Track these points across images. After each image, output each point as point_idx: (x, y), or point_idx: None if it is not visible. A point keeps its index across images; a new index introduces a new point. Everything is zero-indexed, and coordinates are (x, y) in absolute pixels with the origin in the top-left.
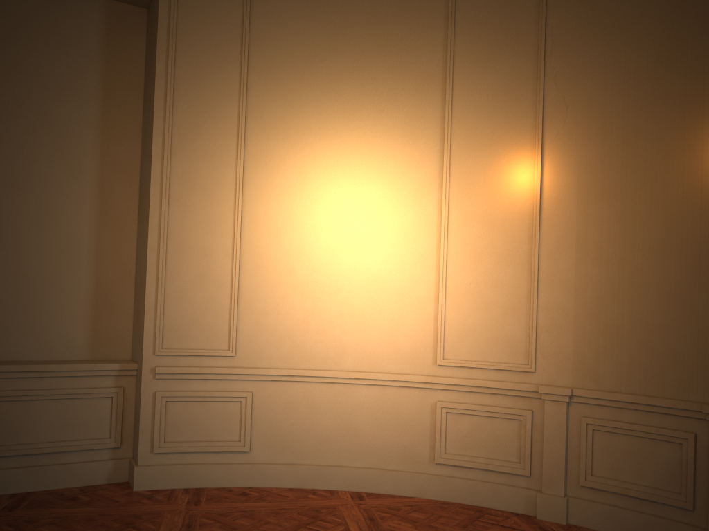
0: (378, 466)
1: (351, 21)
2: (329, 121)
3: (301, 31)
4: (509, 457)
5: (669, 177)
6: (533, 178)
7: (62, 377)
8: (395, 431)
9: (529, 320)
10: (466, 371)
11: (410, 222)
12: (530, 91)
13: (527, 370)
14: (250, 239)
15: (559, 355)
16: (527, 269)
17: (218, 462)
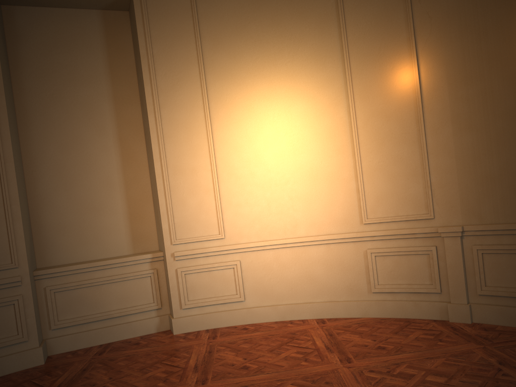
0: (333, 299)
1: None
2: (261, 64)
3: (232, 4)
4: (424, 281)
5: (515, 56)
6: (413, 77)
7: (117, 267)
8: (341, 274)
9: (425, 181)
10: (384, 225)
11: (330, 126)
12: (401, 13)
13: (428, 217)
14: (221, 157)
15: (450, 203)
16: (418, 145)
17: (225, 310)
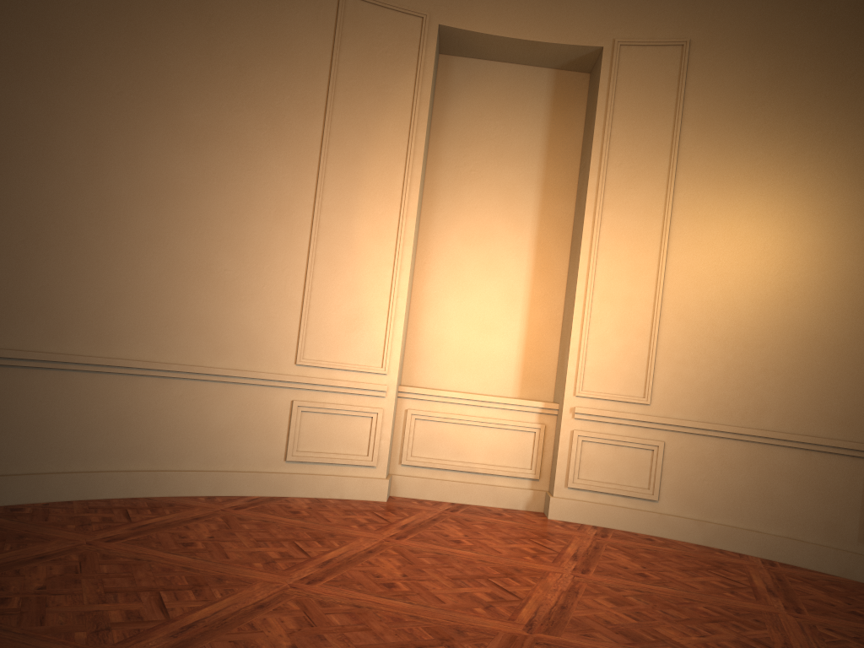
0: (796, 536)
1: (796, 60)
2: (764, 167)
3: (739, 77)
4: None
5: None
6: None
7: (496, 408)
8: (819, 501)
9: None
10: None
11: (852, 273)
12: None
13: None
14: (672, 290)
15: None
16: None
17: (626, 506)
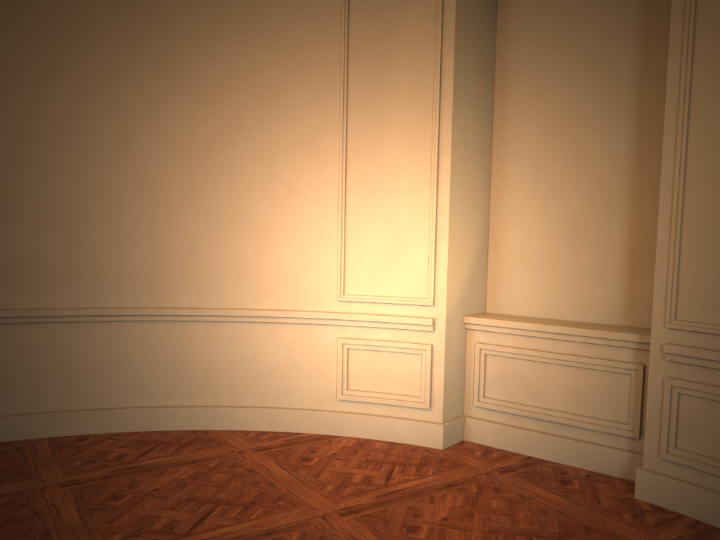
0: None
1: None
2: None
3: None
4: None
5: None
6: None
7: (577, 342)
8: None
9: None
10: None
11: None
12: None
13: None
14: None
15: None
16: None
17: None
